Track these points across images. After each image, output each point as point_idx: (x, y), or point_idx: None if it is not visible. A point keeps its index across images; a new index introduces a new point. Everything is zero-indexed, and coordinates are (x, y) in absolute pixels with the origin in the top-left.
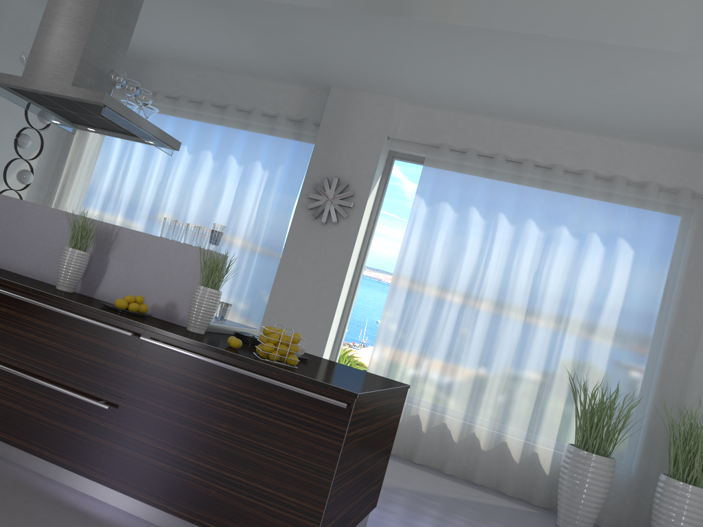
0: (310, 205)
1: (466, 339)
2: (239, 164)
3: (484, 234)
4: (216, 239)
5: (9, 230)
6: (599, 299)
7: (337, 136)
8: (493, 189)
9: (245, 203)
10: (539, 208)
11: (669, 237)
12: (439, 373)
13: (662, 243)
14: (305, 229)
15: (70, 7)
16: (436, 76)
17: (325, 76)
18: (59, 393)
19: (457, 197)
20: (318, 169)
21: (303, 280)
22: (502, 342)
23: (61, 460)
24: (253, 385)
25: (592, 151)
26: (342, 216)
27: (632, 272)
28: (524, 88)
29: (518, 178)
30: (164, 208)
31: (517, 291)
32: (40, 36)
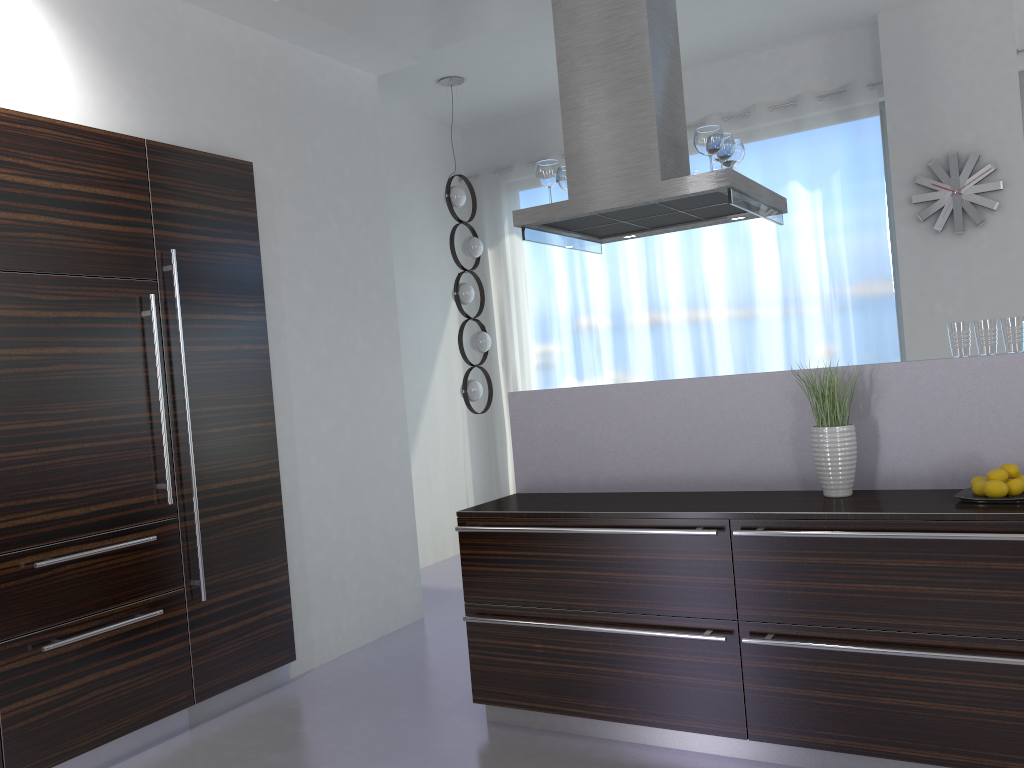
0: (923, 214)
1: None
2: None
3: None
4: None
5: (669, 431)
6: None
7: (922, 88)
8: None
9: (797, 253)
10: None
11: None
12: None
13: None
14: (928, 254)
15: (600, 64)
16: None
17: (872, 1)
18: (994, 665)
19: None
20: (909, 152)
21: None
22: None
23: None
24: None
25: None
26: (988, 209)
27: None
28: None
29: None
30: (667, 309)
31: None
32: (569, 128)
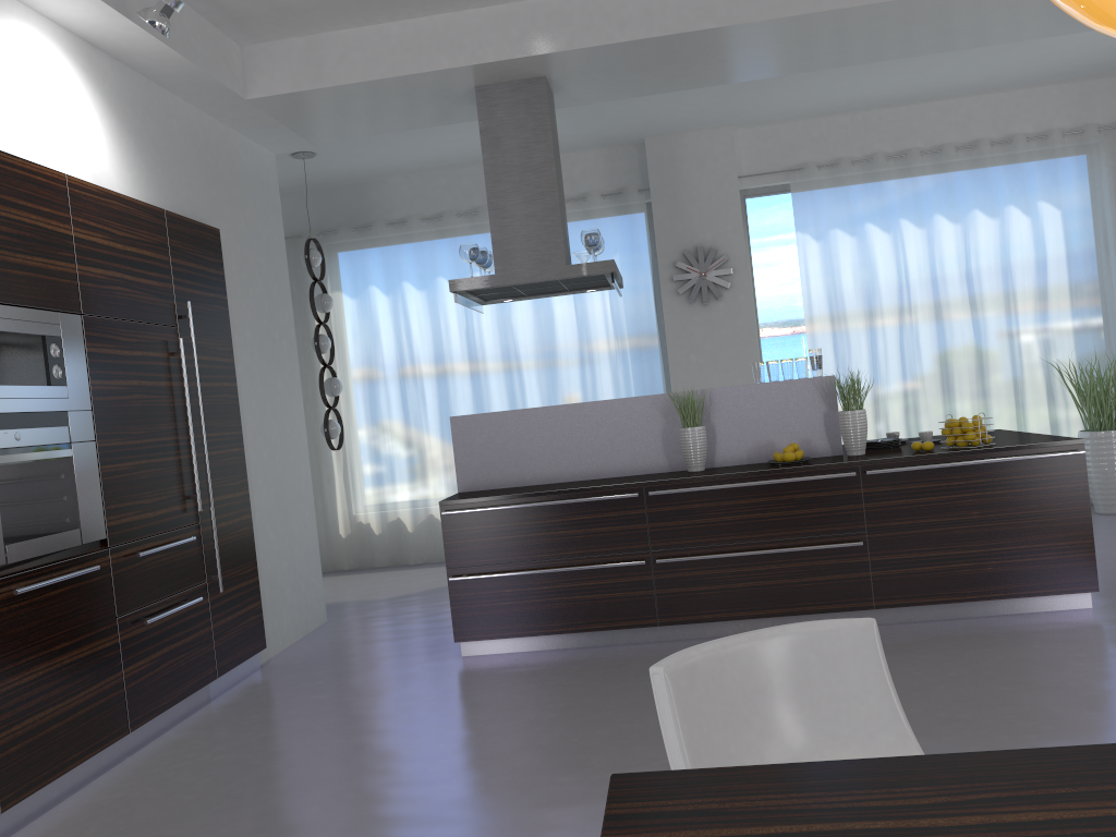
0: (681, 289)
1: (916, 370)
2: None
3: (894, 249)
4: (820, 363)
5: (578, 438)
6: (1041, 274)
7: (677, 197)
8: (885, 195)
9: (589, 315)
10: (942, 200)
11: (1089, 183)
12: (903, 418)
13: (1084, 191)
14: (685, 319)
15: (519, 179)
16: (803, 93)
17: (644, 130)
18: (797, 553)
19: (848, 218)
20: (669, 243)
21: (708, 378)
22: (956, 358)
23: (828, 607)
24: (988, 470)
25: (974, 116)
26: (724, 288)
27: (1066, 234)
28: (910, 77)
29: (908, 173)
30: (484, 359)
31: (952, 298)
32: (495, 222)
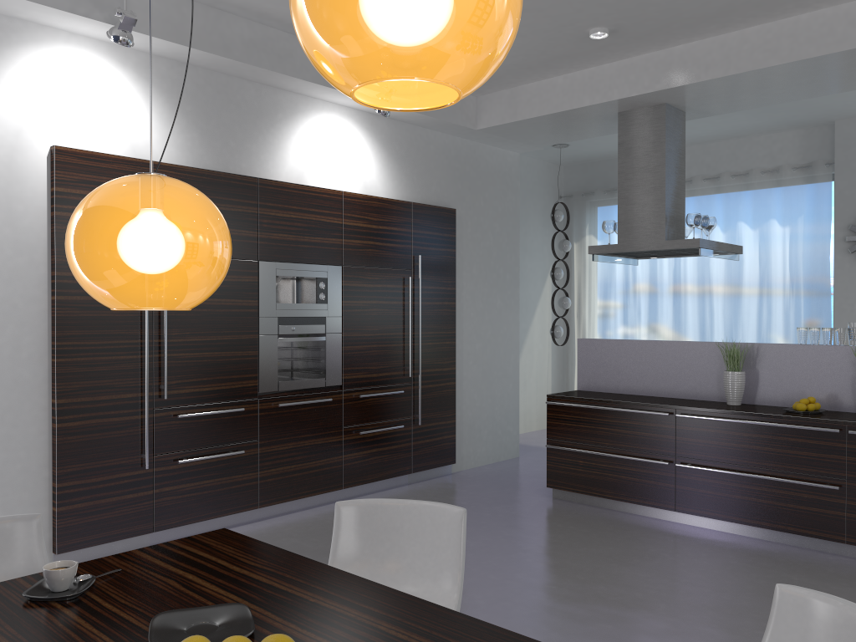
0: (852, 248)
1: None
2: (752, 228)
3: None
4: (855, 335)
5: (657, 366)
6: None
7: None
8: None
9: (771, 264)
10: None
11: None
12: None
13: None
14: (853, 273)
15: (640, 177)
16: None
17: (829, 115)
18: (785, 483)
19: None
20: (847, 209)
21: None
22: None
23: (806, 531)
24: None
25: None
26: None
27: None
28: None
29: None
30: (685, 291)
31: None
32: (621, 207)
